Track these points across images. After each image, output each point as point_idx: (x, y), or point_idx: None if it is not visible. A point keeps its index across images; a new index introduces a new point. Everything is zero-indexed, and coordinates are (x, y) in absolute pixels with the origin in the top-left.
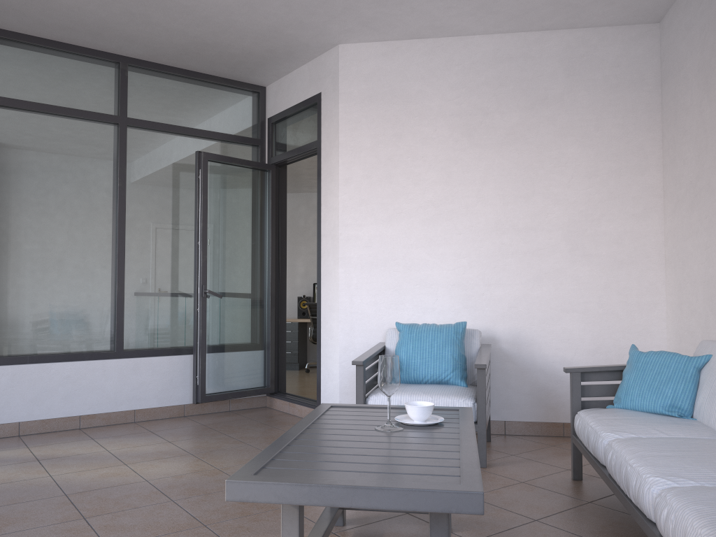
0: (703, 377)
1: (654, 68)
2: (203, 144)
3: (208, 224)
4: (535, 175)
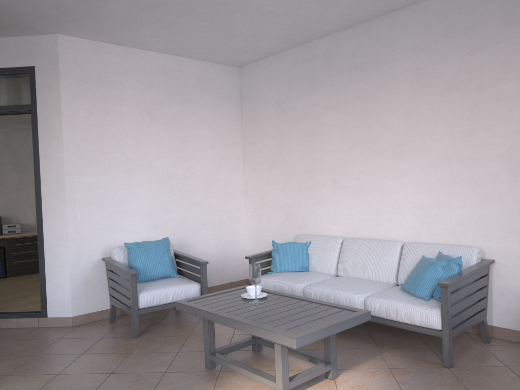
0: (310, 252)
1: (237, 91)
2: None
3: None
4: (187, 145)
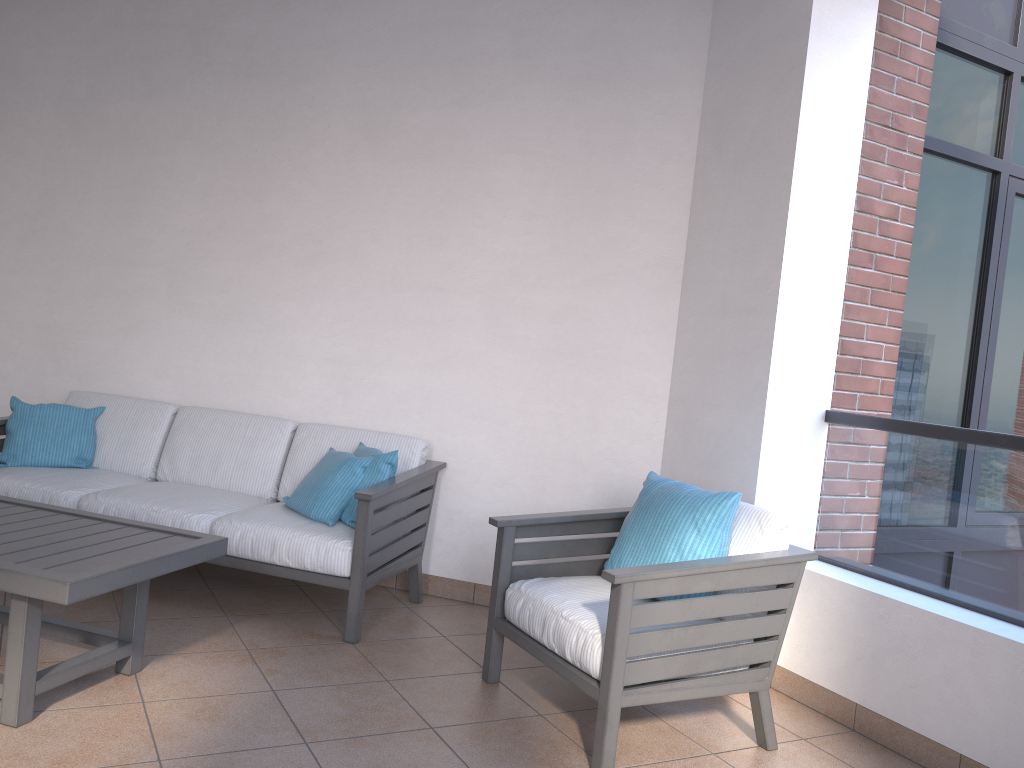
0: (101, 428)
1: None
2: None
3: None
4: None
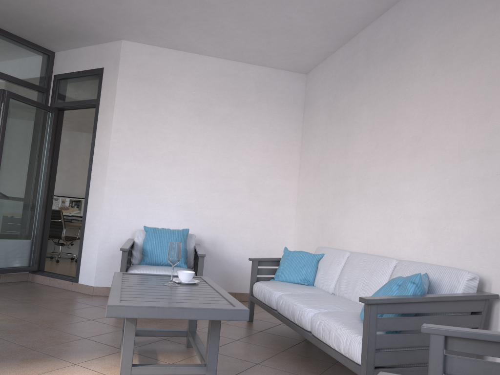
0: (320, 265)
1: (301, 98)
2: (3, 84)
3: (3, 144)
4: (235, 146)
